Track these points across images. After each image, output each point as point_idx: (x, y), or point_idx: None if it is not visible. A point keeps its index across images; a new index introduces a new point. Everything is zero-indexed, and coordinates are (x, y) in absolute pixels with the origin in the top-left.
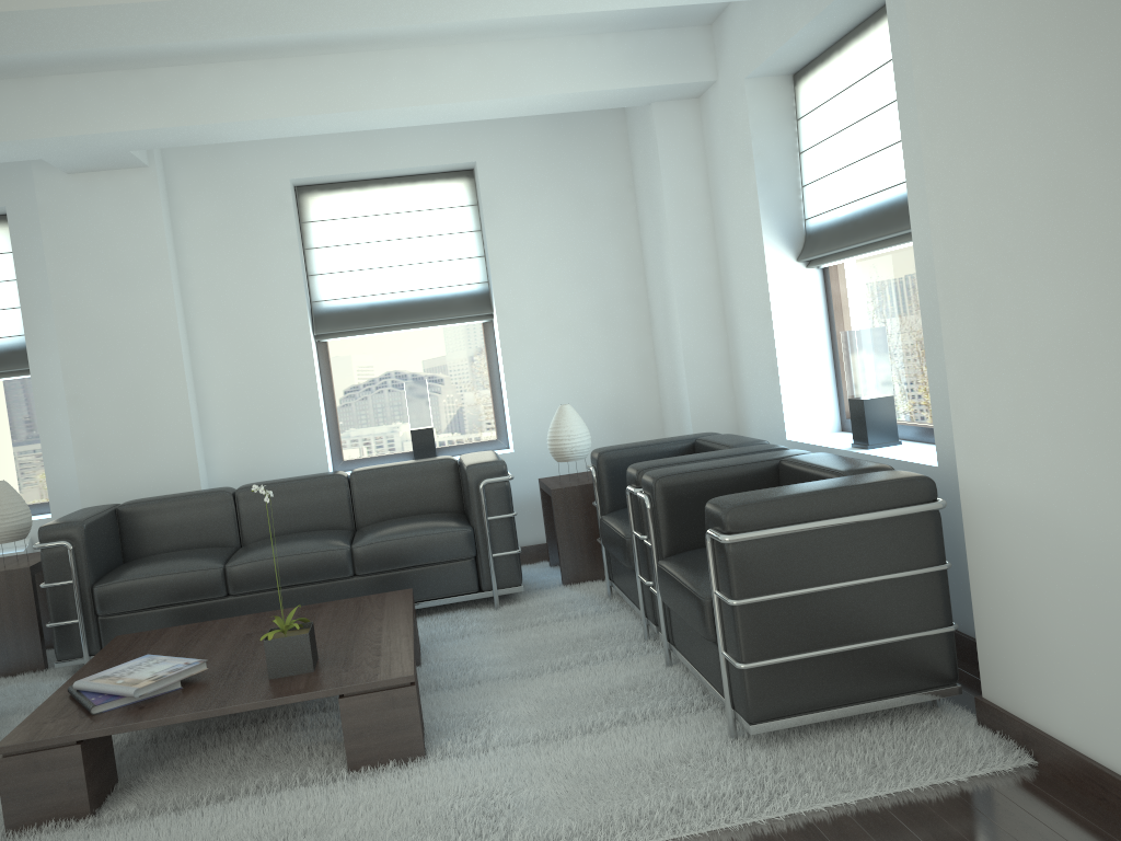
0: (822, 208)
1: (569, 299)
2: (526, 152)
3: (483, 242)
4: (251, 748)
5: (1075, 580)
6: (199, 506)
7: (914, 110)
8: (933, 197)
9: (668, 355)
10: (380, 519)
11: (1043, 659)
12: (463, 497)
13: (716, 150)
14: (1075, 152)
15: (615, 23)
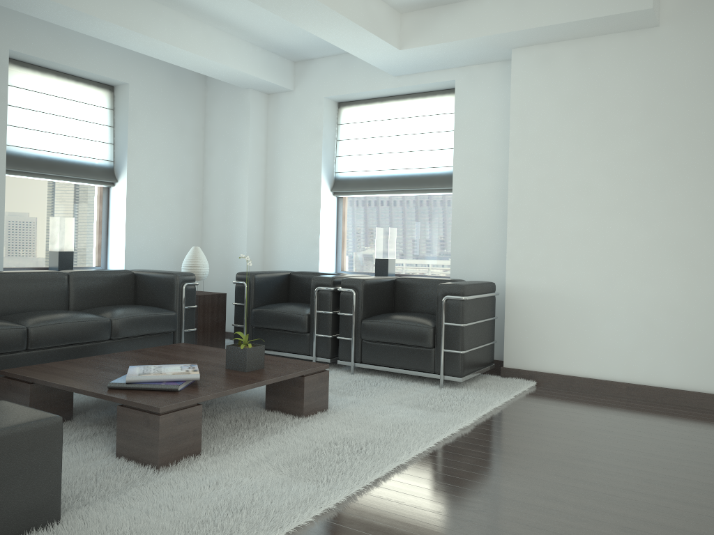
0: (352, 169)
1: (166, 184)
2: (156, 88)
3: (114, 135)
4: (211, 421)
5: (567, 314)
6: None
7: (465, 142)
8: (512, 178)
9: (224, 228)
10: (86, 307)
11: (544, 344)
12: (135, 297)
13: (281, 125)
14: (593, 176)
15: (270, 44)
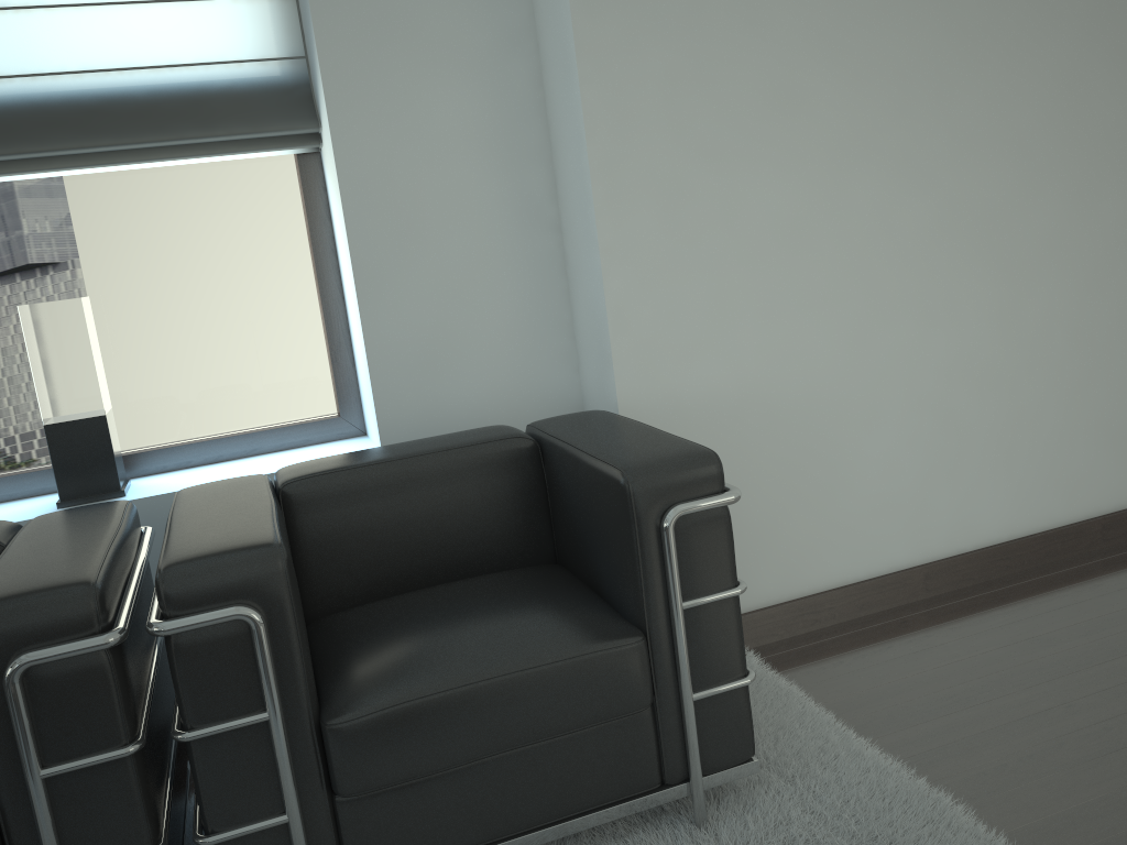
0: None
1: None
2: None
3: None
4: None
5: (783, 445)
6: None
7: None
8: (591, 79)
9: None
10: None
11: (741, 541)
12: None
13: None
14: (800, 64)
15: None
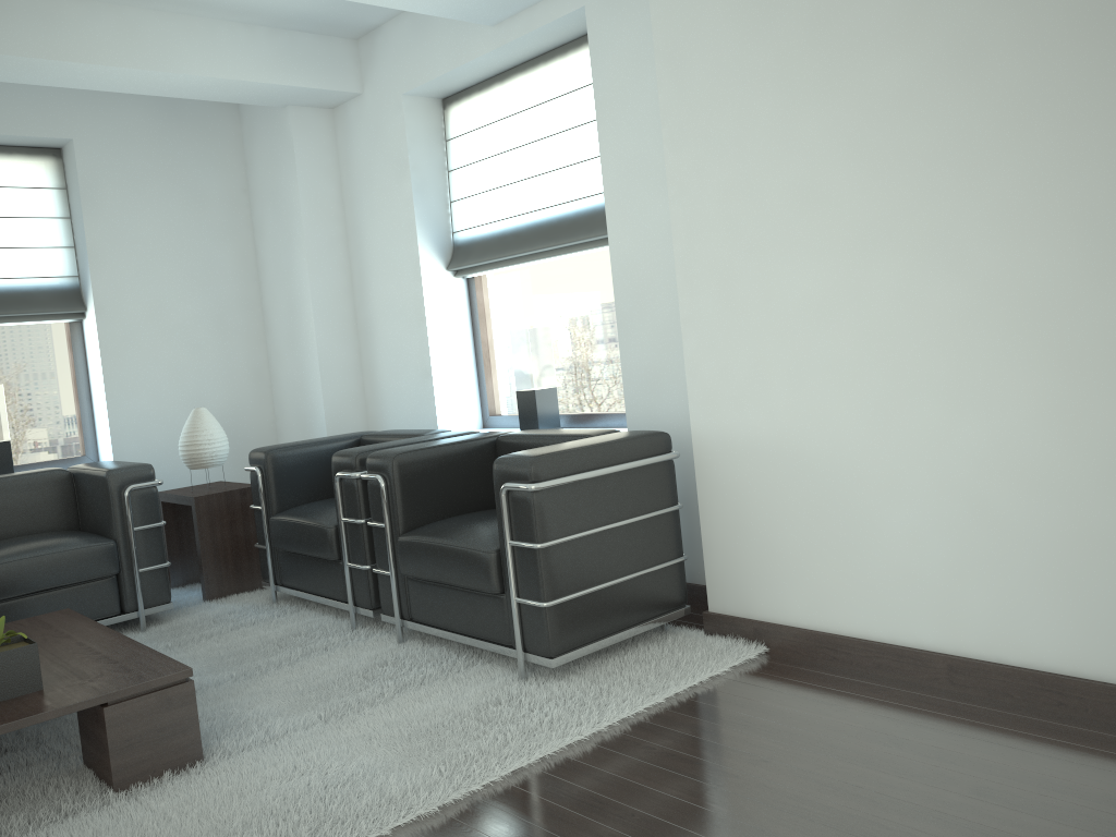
0: (476, 222)
1: (180, 301)
2: (132, 138)
3: (73, 231)
4: None
5: (810, 493)
6: None
7: (616, 134)
8: (675, 199)
9: (293, 362)
10: None
11: (776, 563)
12: (79, 513)
13: (356, 161)
14: (824, 165)
15: (274, 17)
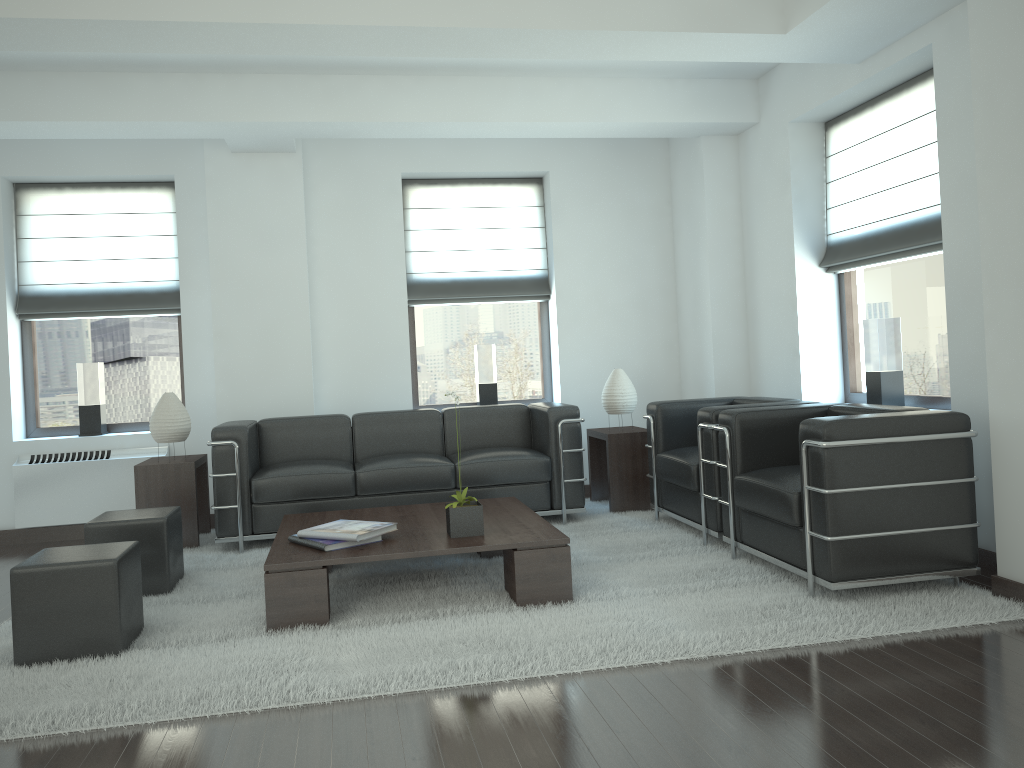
0: (845, 226)
1: (614, 288)
2: (588, 167)
3: (546, 237)
4: (424, 593)
5: None
6: (324, 426)
7: (953, 152)
8: (984, 212)
9: (694, 338)
10: (465, 449)
11: None
12: (532, 437)
13: (752, 177)
14: None
15: (688, 71)
